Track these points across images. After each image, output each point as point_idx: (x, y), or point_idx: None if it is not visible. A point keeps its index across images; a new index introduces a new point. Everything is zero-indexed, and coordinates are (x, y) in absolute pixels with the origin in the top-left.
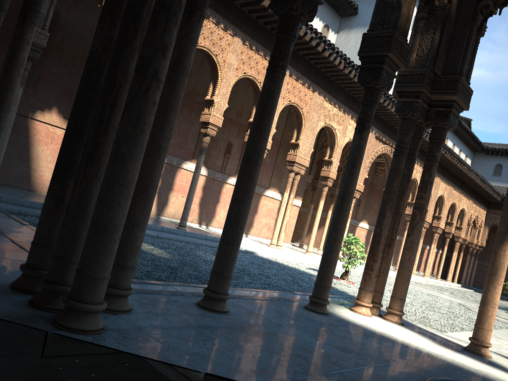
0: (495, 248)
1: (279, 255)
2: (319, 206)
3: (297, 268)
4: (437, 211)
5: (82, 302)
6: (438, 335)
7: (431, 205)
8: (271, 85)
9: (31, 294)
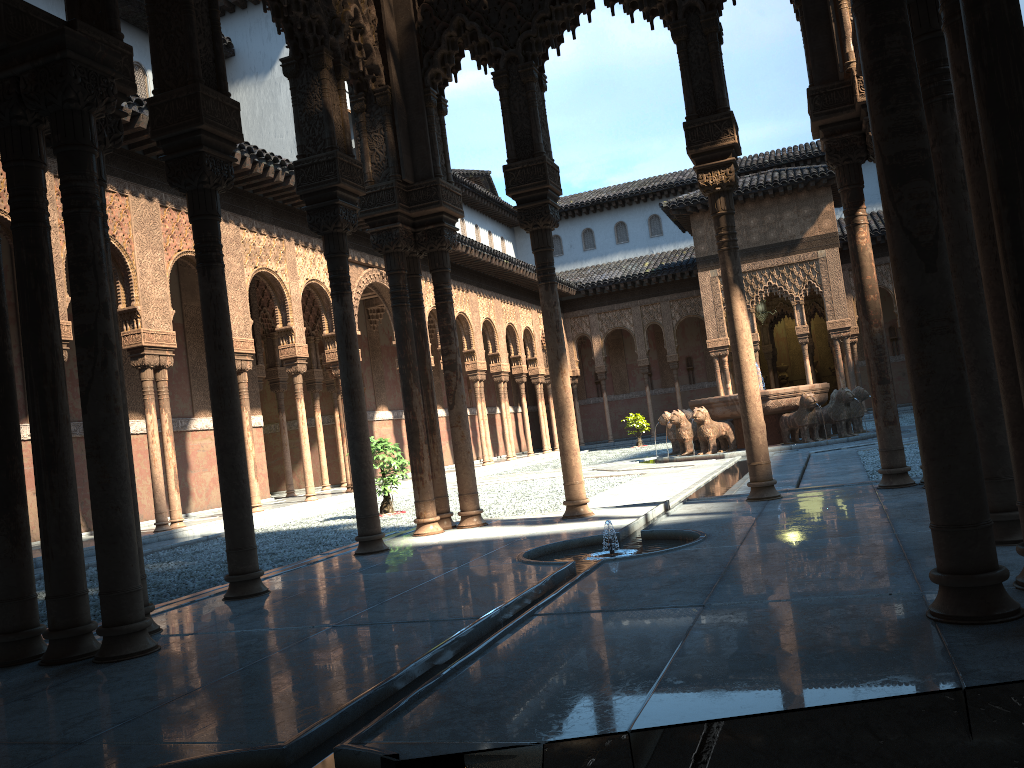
0: (553, 383)
1: (265, 522)
2: (299, 413)
3: (307, 526)
4: (490, 346)
5: (127, 623)
6: (532, 517)
7: (477, 341)
8: (213, 286)
9: (30, 662)
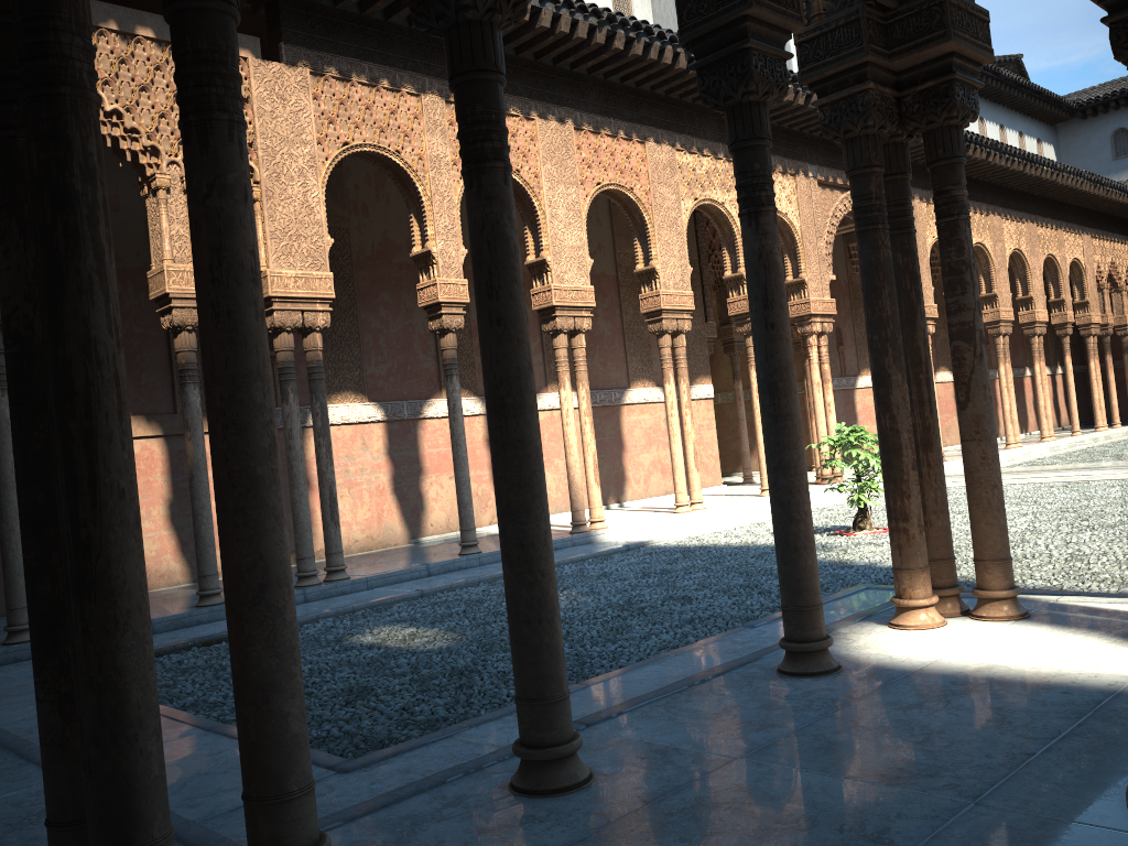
0: None
1: (703, 526)
2: (752, 384)
3: (752, 541)
4: (1020, 288)
5: None
6: (1119, 609)
7: (1000, 281)
8: (485, 207)
9: None
